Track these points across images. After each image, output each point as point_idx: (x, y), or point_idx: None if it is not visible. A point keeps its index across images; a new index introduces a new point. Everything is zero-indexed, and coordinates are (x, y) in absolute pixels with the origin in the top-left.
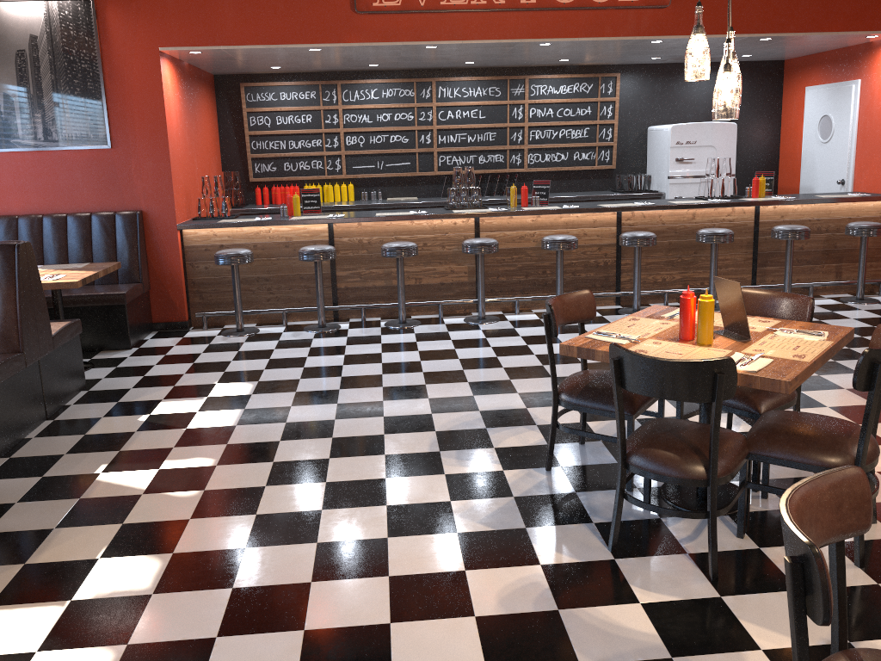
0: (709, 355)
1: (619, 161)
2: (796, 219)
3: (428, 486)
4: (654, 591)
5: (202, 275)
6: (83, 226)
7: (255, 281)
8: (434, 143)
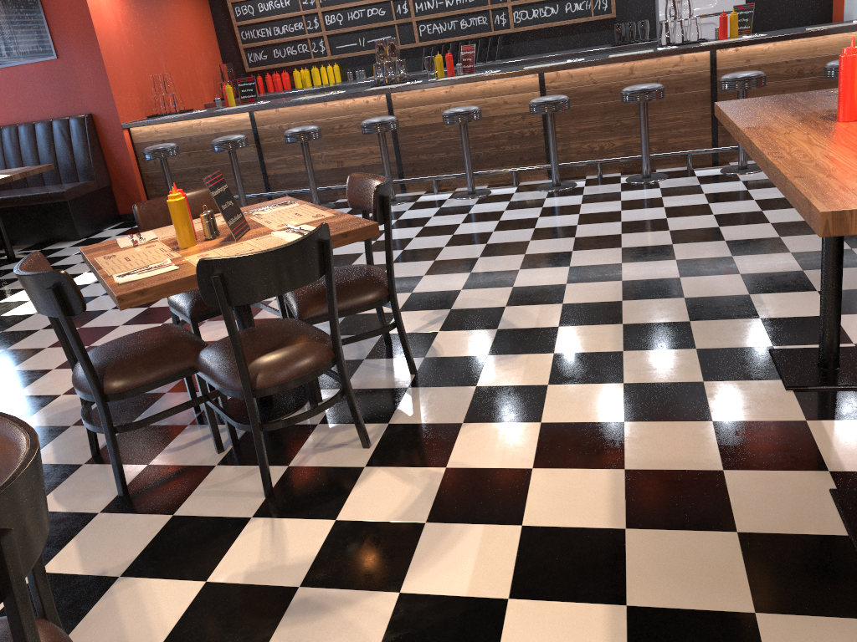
0: (148, 261)
1: (621, 8)
2: (767, 62)
3: (69, 379)
4: (58, 500)
5: (153, 170)
6: (46, 132)
7: (197, 173)
8: (411, 12)
